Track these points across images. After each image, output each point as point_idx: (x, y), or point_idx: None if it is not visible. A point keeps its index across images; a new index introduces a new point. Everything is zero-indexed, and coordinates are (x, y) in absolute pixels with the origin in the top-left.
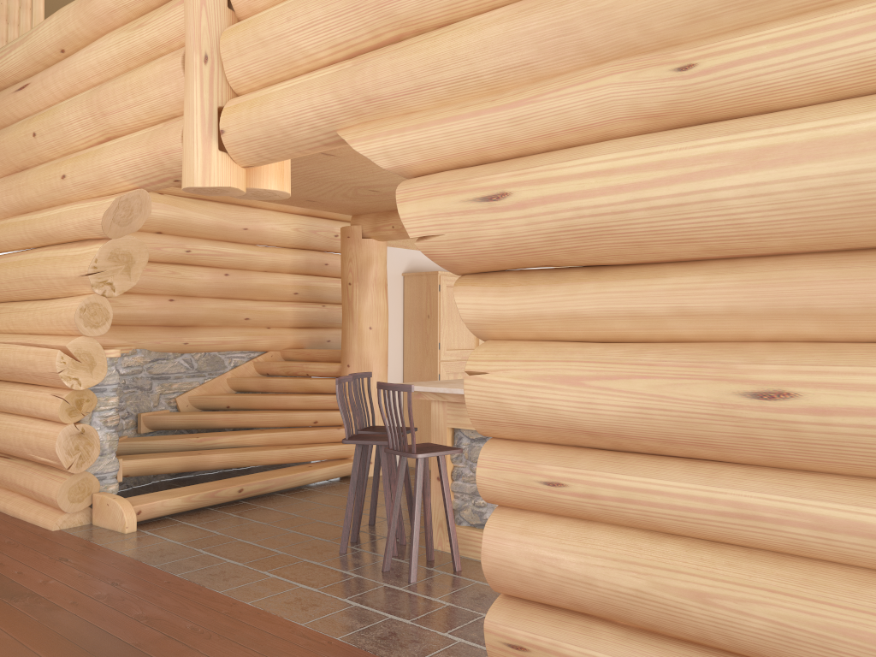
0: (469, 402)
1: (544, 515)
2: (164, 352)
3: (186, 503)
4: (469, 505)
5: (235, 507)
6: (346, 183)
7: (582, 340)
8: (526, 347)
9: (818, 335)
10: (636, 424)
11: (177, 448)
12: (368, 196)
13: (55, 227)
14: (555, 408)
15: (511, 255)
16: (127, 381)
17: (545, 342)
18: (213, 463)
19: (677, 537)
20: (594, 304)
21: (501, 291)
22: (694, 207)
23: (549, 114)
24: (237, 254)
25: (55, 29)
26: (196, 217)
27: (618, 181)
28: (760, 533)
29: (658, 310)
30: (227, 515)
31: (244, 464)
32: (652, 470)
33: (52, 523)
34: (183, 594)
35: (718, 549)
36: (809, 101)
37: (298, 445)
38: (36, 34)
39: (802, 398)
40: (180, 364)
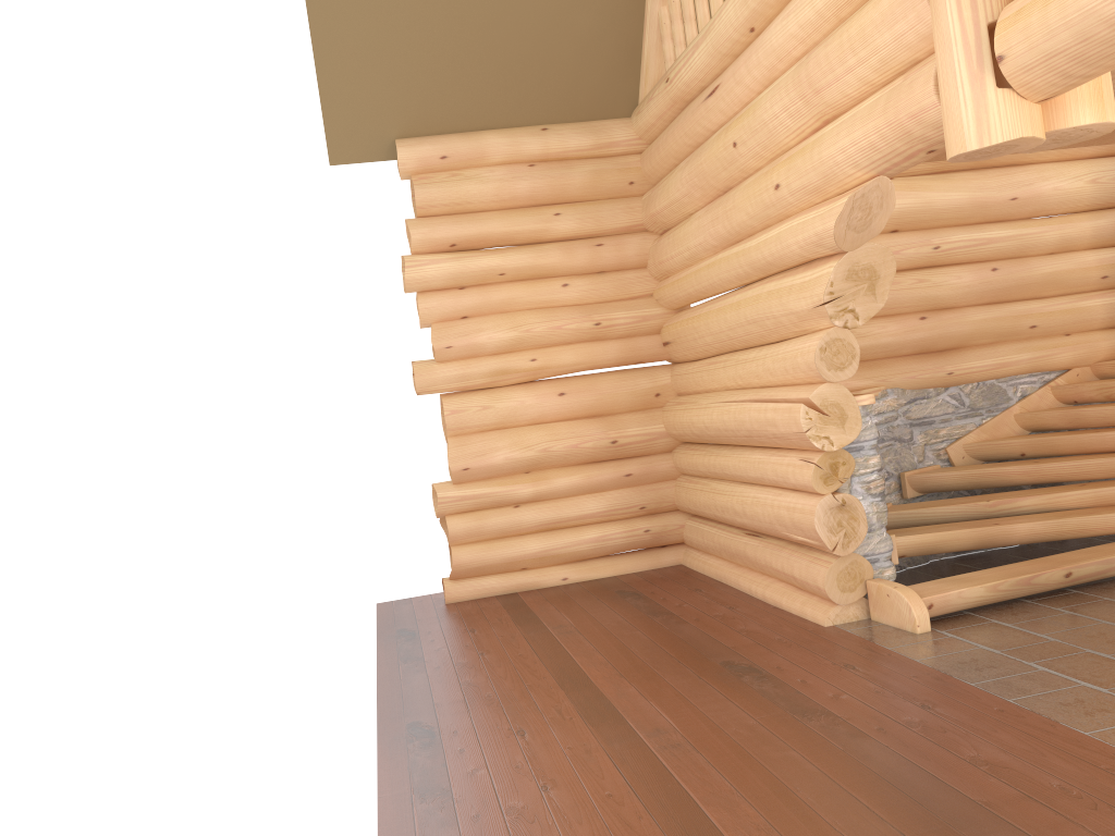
0: None
1: None
2: (922, 388)
3: (990, 593)
4: None
5: (1063, 599)
6: None
7: None
8: None
9: None
10: None
11: (961, 517)
12: None
13: (774, 252)
14: None
15: None
16: (880, 433)
17: None
18: (1017, 536)
19: None
20: None
21: None
22: None
23: None
24: (1005, 237)
25: (740, 6)
26: (940, 199)
27: None
28: None
29: None
30: (1054, 611)
31: (1064, 536)
32: None
33: (823, 617)
34: (1028, 731)
35: None
36: None
37: None
38: (718, 21)
39: None
40: (946, 403)
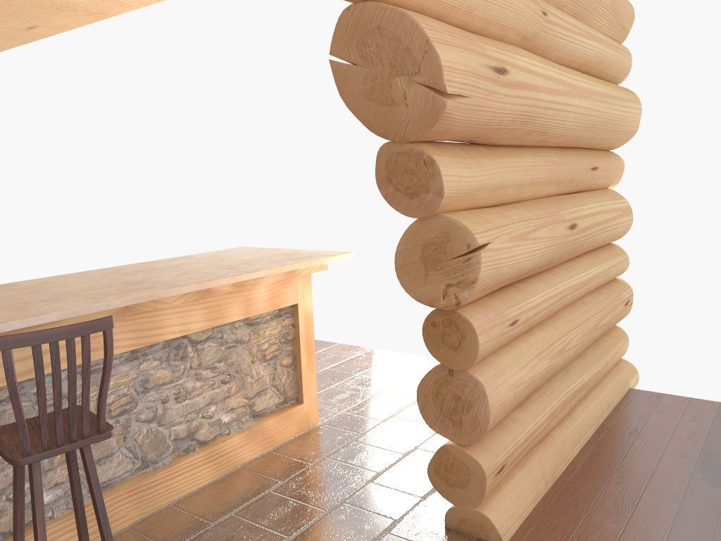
0: (481, 275)
1: (490, 355)
2: None
3: None
4: (3, 506)
5: None
6: None
7: (485, 206)
8: (485, 215)
9: (551, 193)
10: (543, 259)
11: None
12: None
13: None
14: (521, 261)
15: (487, 129)
16: None
17: (480, 210)
18: None
19: (531, 328)
20: (508, 176)
21: (464, 163)
22: (562, 113)
23: (500, 4)
24: None
25: None
26: None
27: (546, 85)
28: (562, 304)
29: (527, 180)
30: None
31: None
32: (536, 289)
33: None
34: None
35: (545, 324)
36: (552, 60)
37: None
38: None
39: (578, 225)
40: None
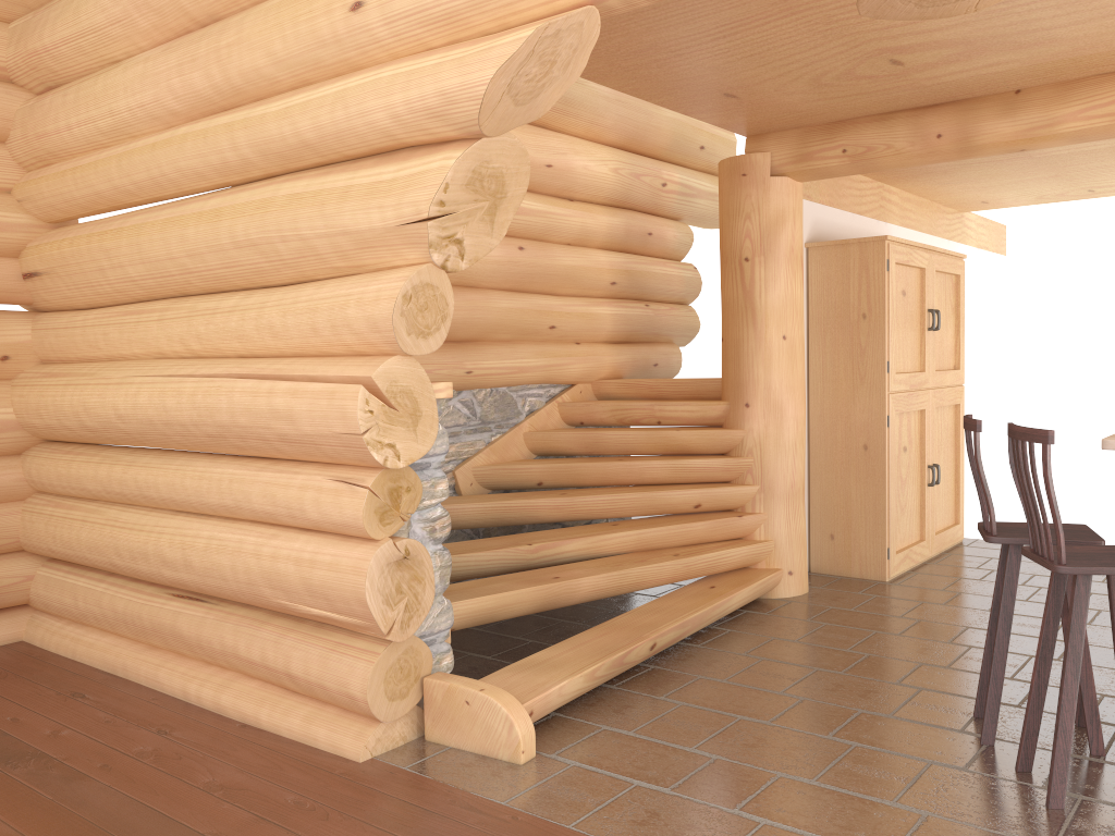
0: None
1: None
2: None
3: (587, 684)
4: None
5: (652, 681)
6: (879, 38)
7: None
8: None
9: None
10: None
11: (497, 566)
12: (858, 79)
13: (328, 123)
14: None
15: None
16: None
17: None
18: (581, 594)
19: None
20: None
21: None
22: None
23: None
24: (536, 211)
25: None
26: None
27: None
28: None
29: None
30: (662, 702)
31: (620, 592)
32: None
33: (356, 745)
34: None
35: None
36: None
37: (681, 548)
38: None
39: None
40: (458, 411)
